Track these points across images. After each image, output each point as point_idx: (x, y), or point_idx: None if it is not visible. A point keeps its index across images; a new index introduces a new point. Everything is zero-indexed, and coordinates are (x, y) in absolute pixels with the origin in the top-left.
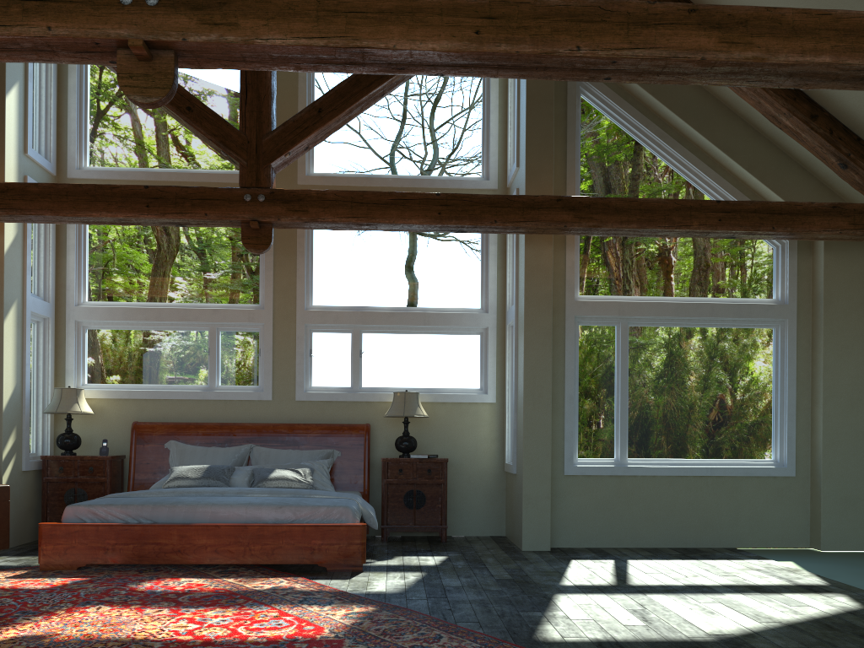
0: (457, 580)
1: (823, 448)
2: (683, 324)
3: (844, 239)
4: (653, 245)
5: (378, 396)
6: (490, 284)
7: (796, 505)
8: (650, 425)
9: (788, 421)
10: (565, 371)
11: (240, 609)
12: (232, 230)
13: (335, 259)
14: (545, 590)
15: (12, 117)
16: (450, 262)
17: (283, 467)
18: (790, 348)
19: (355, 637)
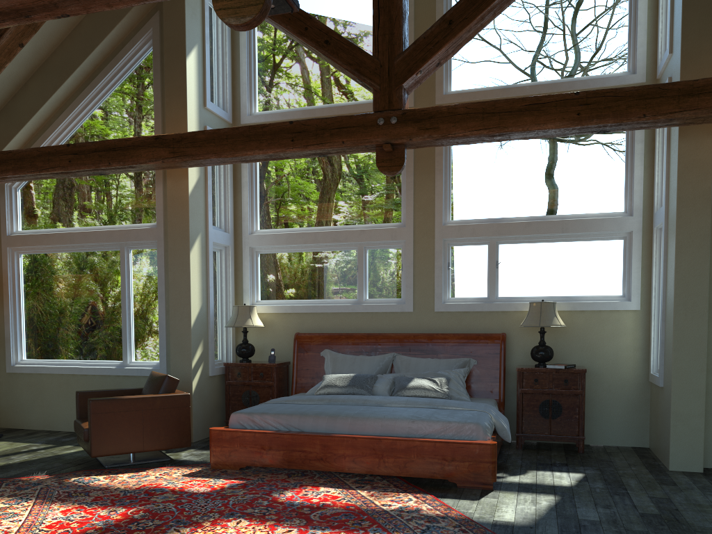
0: (594, 510)
1: None
2: None
3: None
4: None
5: (514, 305)
6: (635, 186)
7: None
8: None
9: None
10: None
11: None
12: None
13: (472, 174)
14: None
15: (192, 76)
16: (590, 166)
17: (421, 376)
18: None
19: None
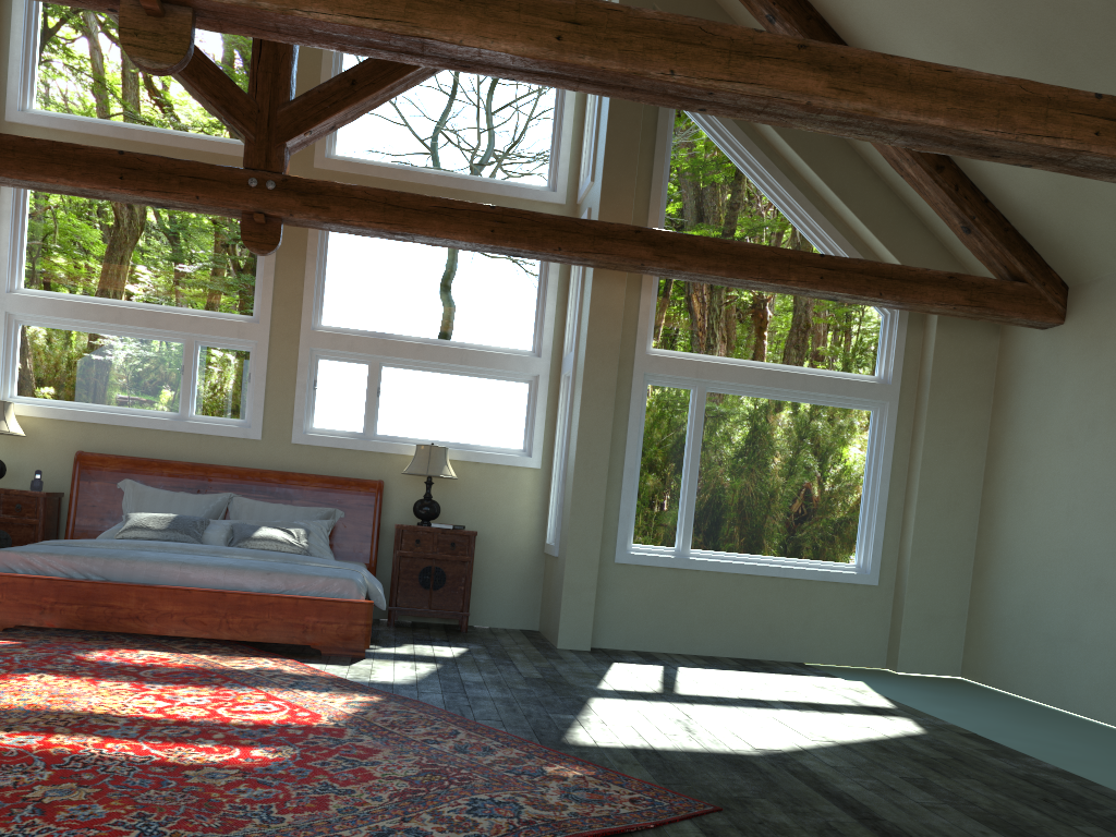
0: (479, 675)
1: (911, 555)
2: (769, 395)
3: (958, 315)
4: (744, 296)
5: (396, 447)
6: (546, 322)
7: (876, 619)
8: (720, 512)
9: (877, 521)
10: (627, 439)
11: (218, 689)
12: (224, 217)
13: (355, 269)
14: (580, 692)
15: None
16: (499, 289)
17: (270, 525)
18: (887, 437)
19: (359, 727)
